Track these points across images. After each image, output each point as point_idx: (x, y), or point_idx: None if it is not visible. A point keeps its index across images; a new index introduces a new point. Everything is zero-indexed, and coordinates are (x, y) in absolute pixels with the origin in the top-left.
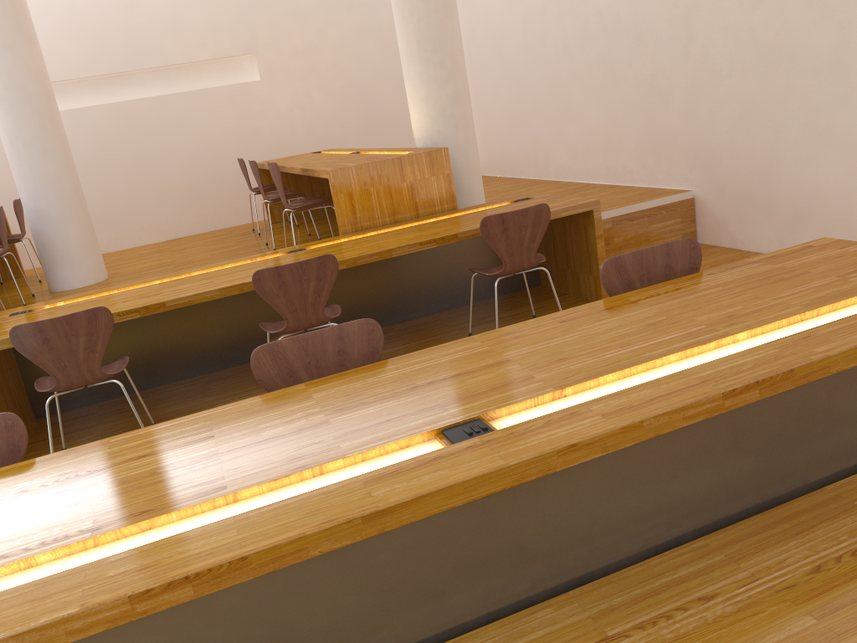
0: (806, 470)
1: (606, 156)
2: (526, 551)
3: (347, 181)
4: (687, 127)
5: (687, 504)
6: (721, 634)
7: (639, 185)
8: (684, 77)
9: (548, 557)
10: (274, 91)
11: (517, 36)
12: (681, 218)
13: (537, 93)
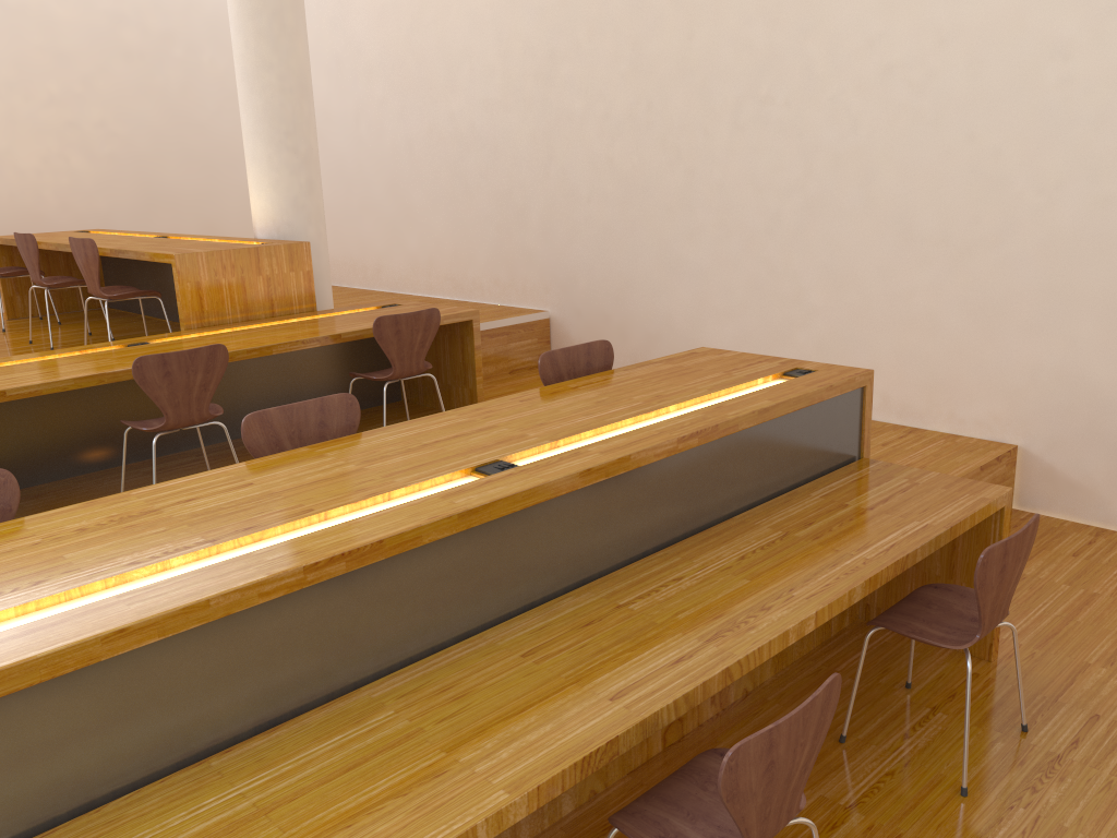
0: (722, 504)
1: (453, 269)
2: (554, 553)
3: (196, 268)
4: (544, 247)
5: (652, 524)
6: (694, 594)
7: (490, 302)
8: (542, 196)
9: (567, 559)
10: (16, 146)
11: (347, 125)
12: (538, 339)
13: (370, 192)
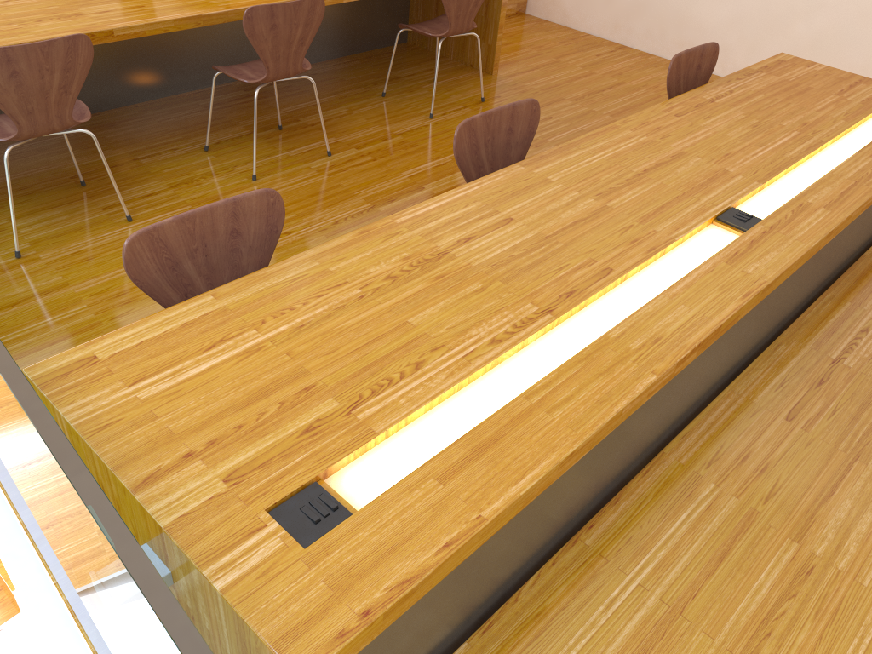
0: (861, 243)
1: None
2: (781, 307)
3: None
4: None
5: (828, 269)
6: None
7: None
8: None
9: (783, 310)
10: None
11: None
12: None
13: None
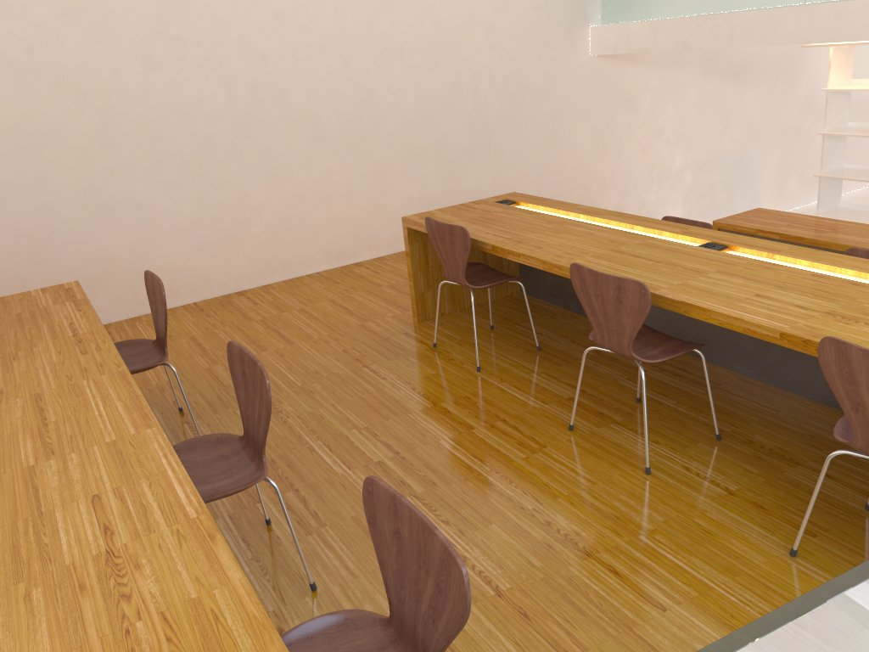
0: None
1: None
2: None
3: None
4: None
5: None
6: None
7: None
8: None
9: None
10: None
11: None
12: None
13: None
